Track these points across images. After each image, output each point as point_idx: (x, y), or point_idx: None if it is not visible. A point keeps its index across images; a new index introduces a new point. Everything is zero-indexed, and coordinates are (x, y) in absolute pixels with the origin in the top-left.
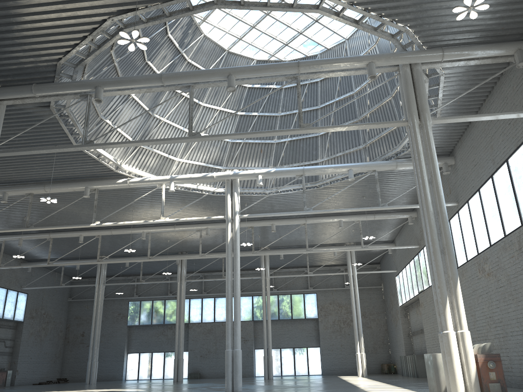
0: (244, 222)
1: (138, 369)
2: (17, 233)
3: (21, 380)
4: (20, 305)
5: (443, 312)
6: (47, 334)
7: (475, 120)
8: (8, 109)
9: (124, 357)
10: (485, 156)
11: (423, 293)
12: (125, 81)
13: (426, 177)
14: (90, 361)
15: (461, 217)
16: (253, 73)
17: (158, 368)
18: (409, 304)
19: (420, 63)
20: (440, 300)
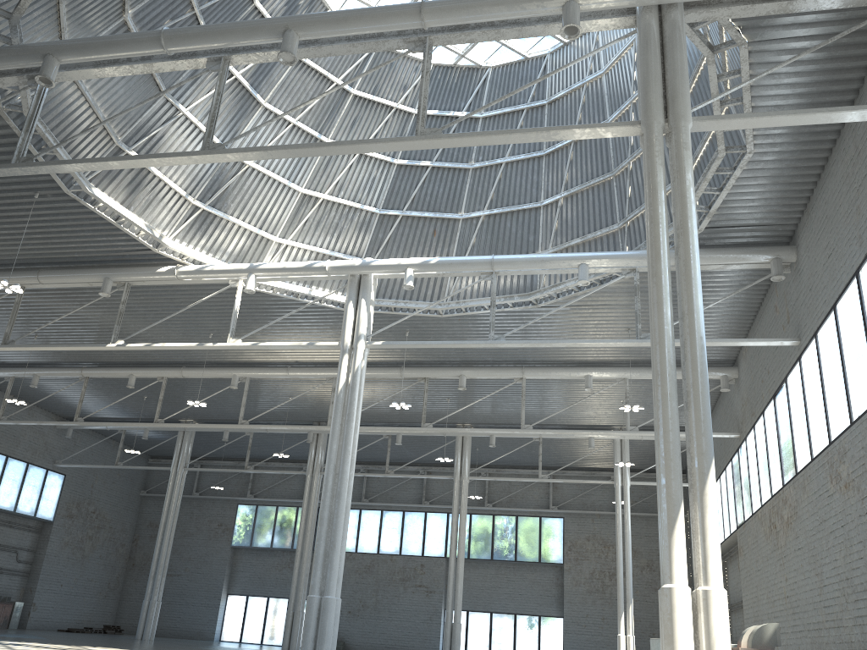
0: (410, 369)
1: (243, 624)
2: (34, 365)
3: (39, 621)
4: (49, 494)
5: (667, 540)
6: (95, 547)
7: (794, 123)
8: None
9: (221, 600)
10: (847, 232)
11: (743, 527)
12: (95, 44)
13: (665, 237)
14: (147, 599)
15: (805, 369)
16: (331, 27)
17: (276, 626)
18: (726, 550)
19: (681, 4)
20: (664, 511)
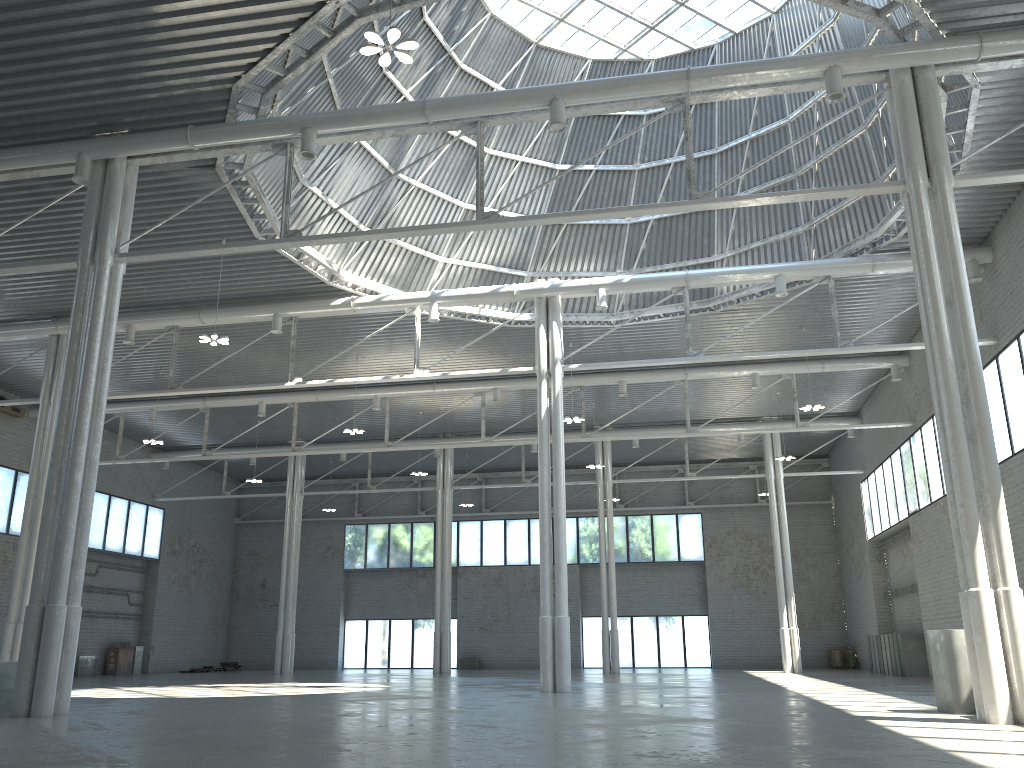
0: (566, 378)
1: (366, 649)
2: (146, 398)
3: (159, 664)
4: (152, 531)
5: (970, 553)
6: (200, 582)
7: None
8: (141, 174)
9: (340, 627)
10: None
11: (918, 515)
12: (357, 117)
13: (941, 293)
14: (280, 632)
15: (1004, 368)
16: (599, 95)
17: (402, 649)
18: (887, 536)
19: (933, 64)
20: (965, 530)
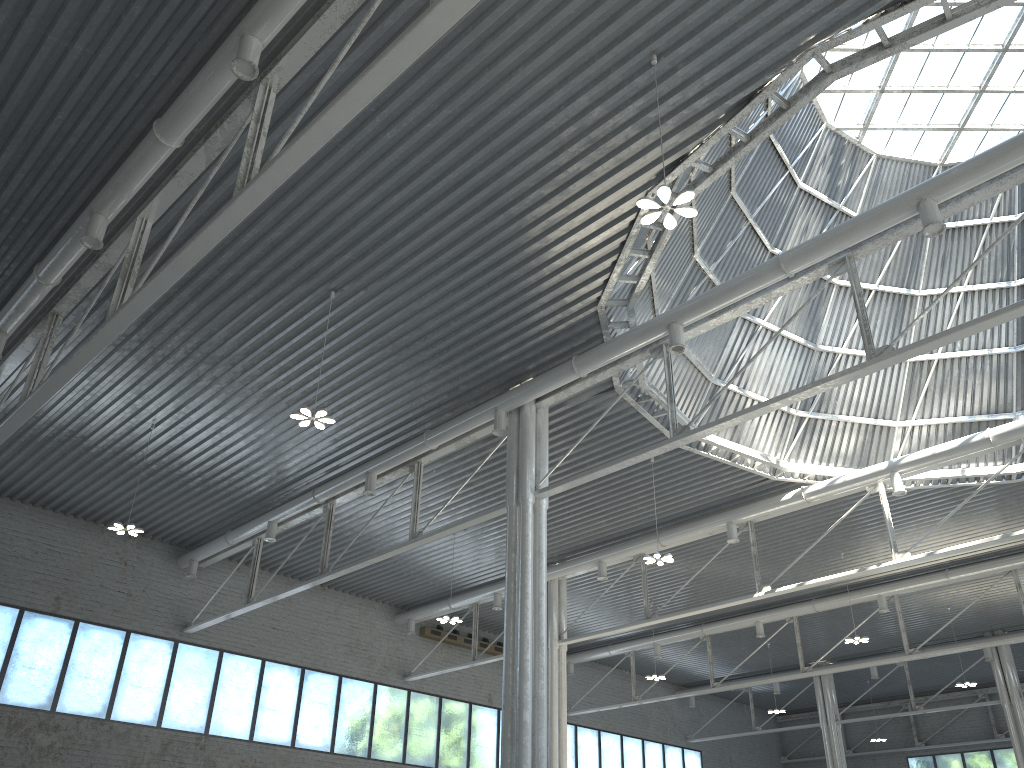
0: None
1: None
2: (649, 633)
3: None
4: None
5: None
6: None
7: None
8: (557, 414)
9: None
10: None
11: None
12: (715, 296)
13: None
14: None
15: None
16: (975, 176)
17: None
18: None
19: None
20: None
